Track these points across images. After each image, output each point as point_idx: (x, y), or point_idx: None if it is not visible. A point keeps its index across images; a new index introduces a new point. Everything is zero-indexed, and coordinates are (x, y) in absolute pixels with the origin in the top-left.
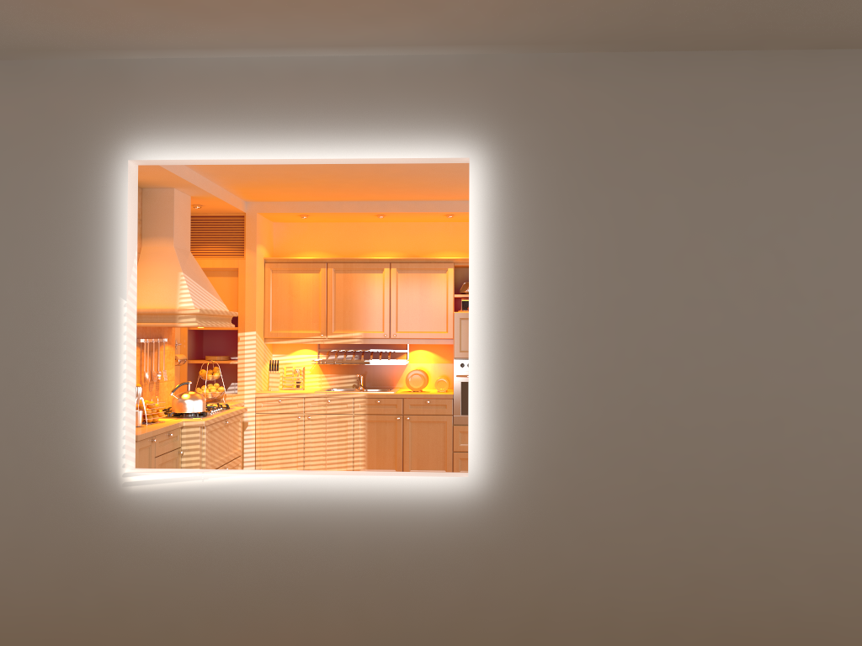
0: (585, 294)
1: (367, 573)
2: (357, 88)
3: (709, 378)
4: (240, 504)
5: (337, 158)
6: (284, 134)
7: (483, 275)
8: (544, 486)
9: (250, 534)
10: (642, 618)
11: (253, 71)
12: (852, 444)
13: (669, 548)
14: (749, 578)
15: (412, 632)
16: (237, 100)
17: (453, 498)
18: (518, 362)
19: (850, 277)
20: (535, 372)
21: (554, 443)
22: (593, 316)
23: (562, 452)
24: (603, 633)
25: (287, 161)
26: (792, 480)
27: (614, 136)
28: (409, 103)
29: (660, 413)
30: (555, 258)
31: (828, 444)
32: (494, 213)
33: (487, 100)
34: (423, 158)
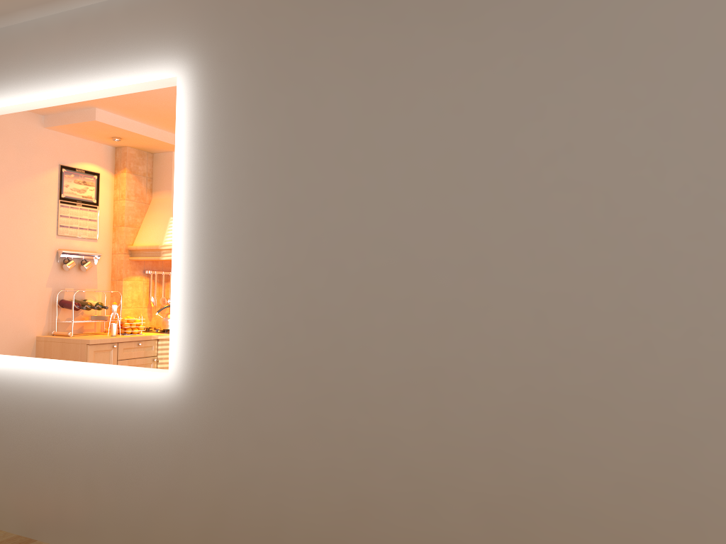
0: (263, 197)
1: (98, 453)
2: (103, 29)
3: (371, 281)
4: (23, 385)
5: (90, 91)
6: (58, 76)
7: (184, 184)
8: (225, 387)
9: (28, 410)
10: (304, 533)
11: (42, 29)
12: (524, 361)
13: (330, 462)
14: (408, 506)
15: (126, 513)
16: (32, 54)
17: (157, 392)
18: (208, 265)
19: (525, 160)
20: (221, 275)
21: (234, 345)
22: (269, 219)
23: (240, 354)
24: (270, 542)
25: (67, 100)
26: (455, 399)
27: (291, 36)
28: (137, 35)
29: (325, 318)
30: (239, 163)
31: (496, 359)
32: (194, 125)
33: (191, 21)
34: (146, 82)
